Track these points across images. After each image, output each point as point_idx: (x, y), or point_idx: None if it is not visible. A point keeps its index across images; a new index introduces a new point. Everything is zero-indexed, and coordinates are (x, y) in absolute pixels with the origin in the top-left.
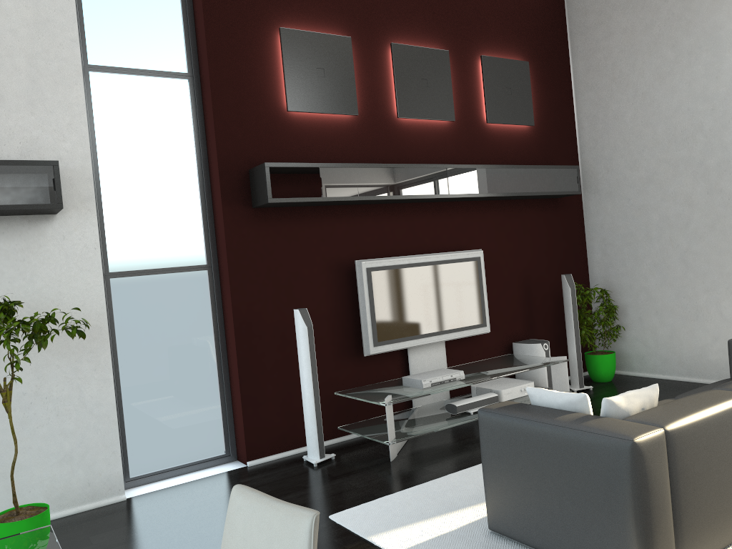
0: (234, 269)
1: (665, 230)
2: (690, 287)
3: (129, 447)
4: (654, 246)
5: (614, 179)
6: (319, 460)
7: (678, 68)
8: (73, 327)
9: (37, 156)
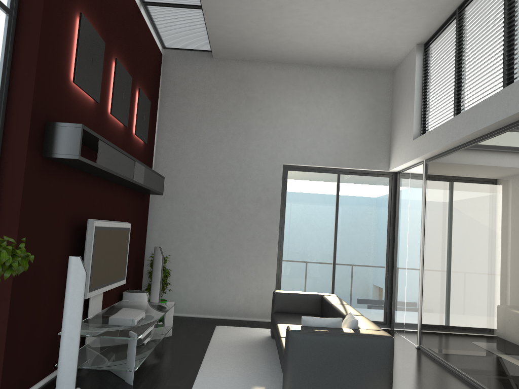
0: (23, 211)
1: (204, 227)
2: (213, 262)
3: None
4: (195, 235)
5: (175, 190)
6: None
7: (226, 139)
8: None
9: None
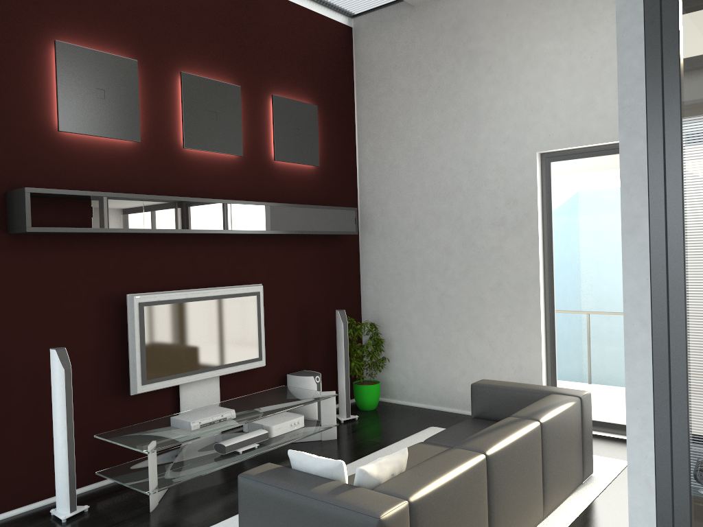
0: None
1: (428, 273)
2: (445, 326)
3: None
4: (418, 287)
5: (387, 222)
6: (69, 515)
7: (445, 131)
8: None
9: None
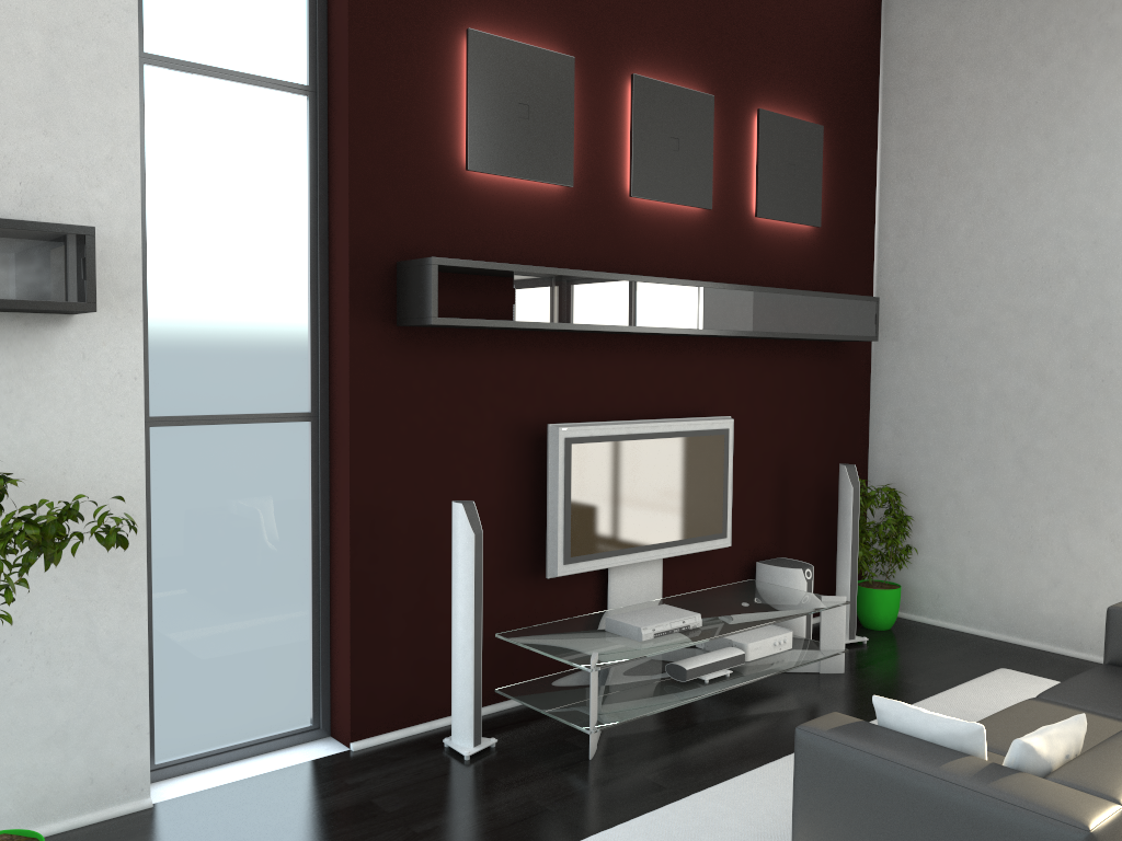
0: (359, 425)
1: (998, 412)
2: (1026, 503)
3: (158, 714)
4: (977, 434)
5: (927, 322)
6: (473, 750)
7: (1050, 171)
8: (107, 529)
9: (49, 210)
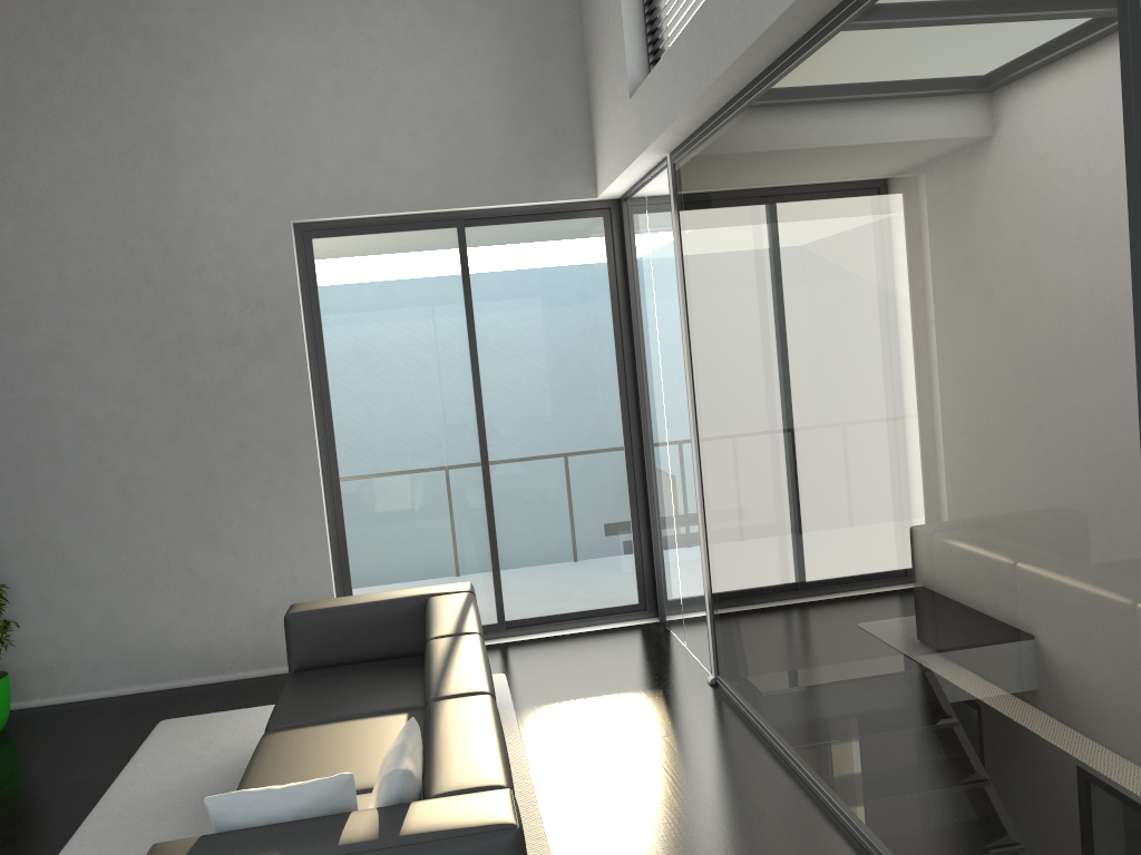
0: None
1: (90, 442)
2: (139, 536)
3: None
4: (68, 471)
5: None
6: None
7: (104, 172)
8: None
9: None
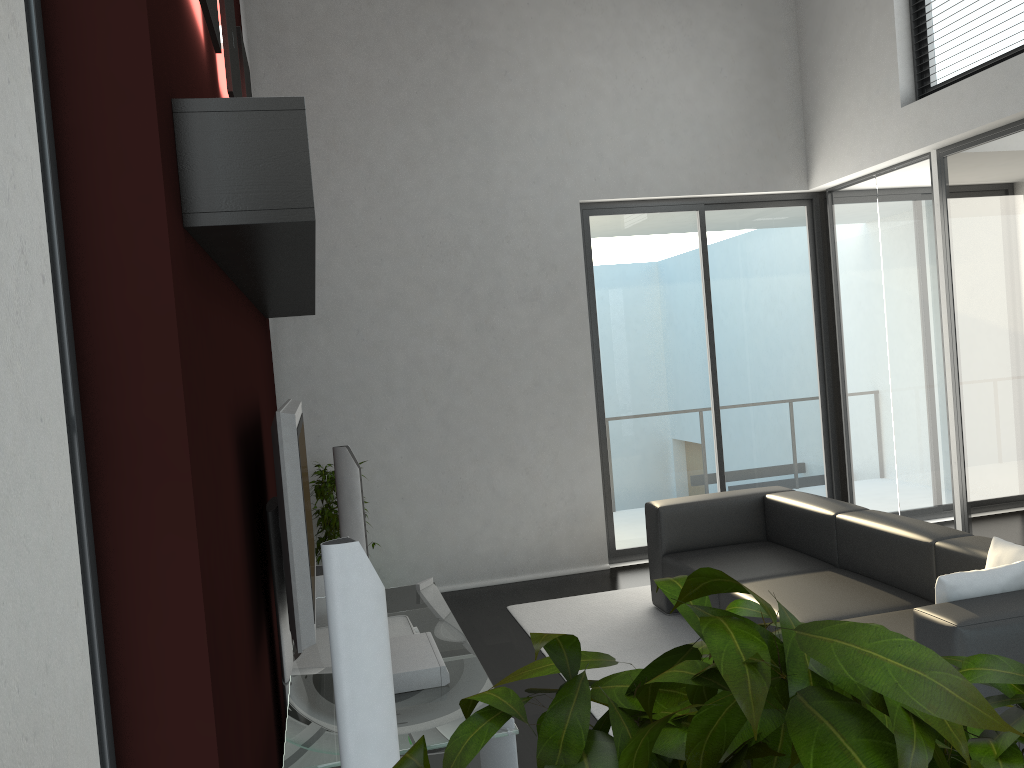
0: (190, 429)
1: (417, 378)
2: (453, 458)
3: None
4: (399, 402)
5: (332, 297)
6: None
7: (437, 156)
8: None
9: None
